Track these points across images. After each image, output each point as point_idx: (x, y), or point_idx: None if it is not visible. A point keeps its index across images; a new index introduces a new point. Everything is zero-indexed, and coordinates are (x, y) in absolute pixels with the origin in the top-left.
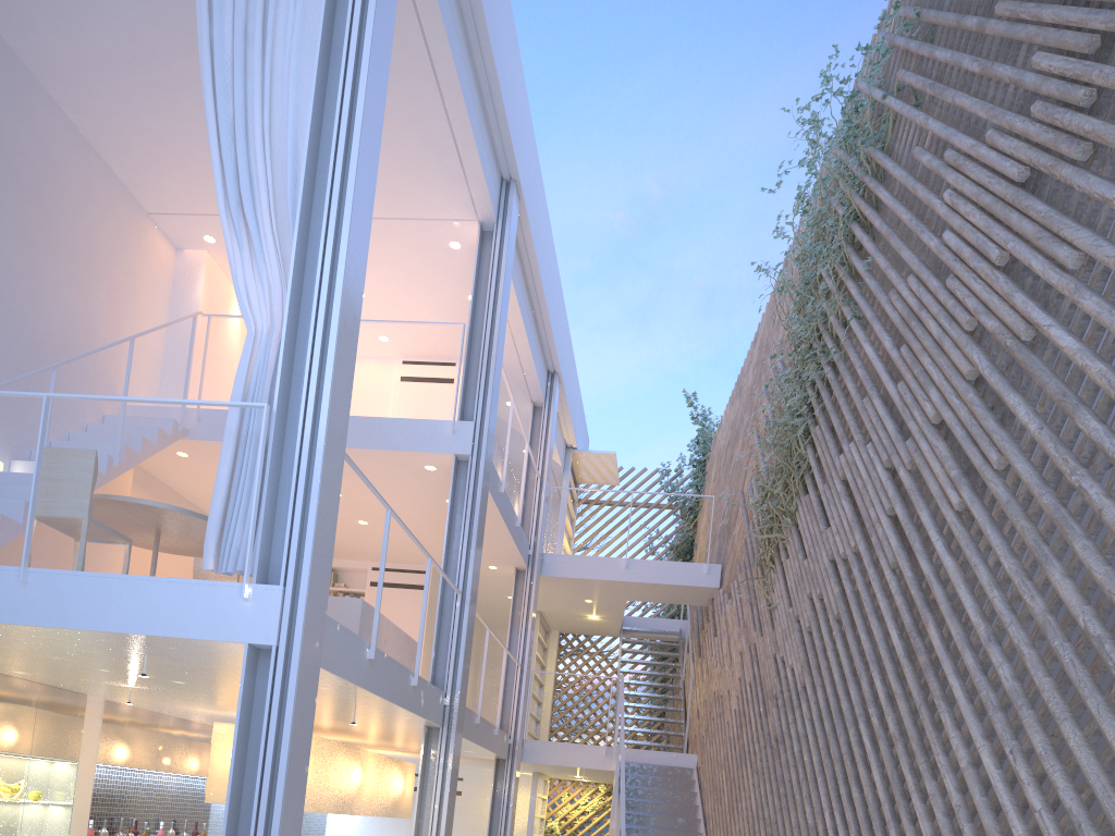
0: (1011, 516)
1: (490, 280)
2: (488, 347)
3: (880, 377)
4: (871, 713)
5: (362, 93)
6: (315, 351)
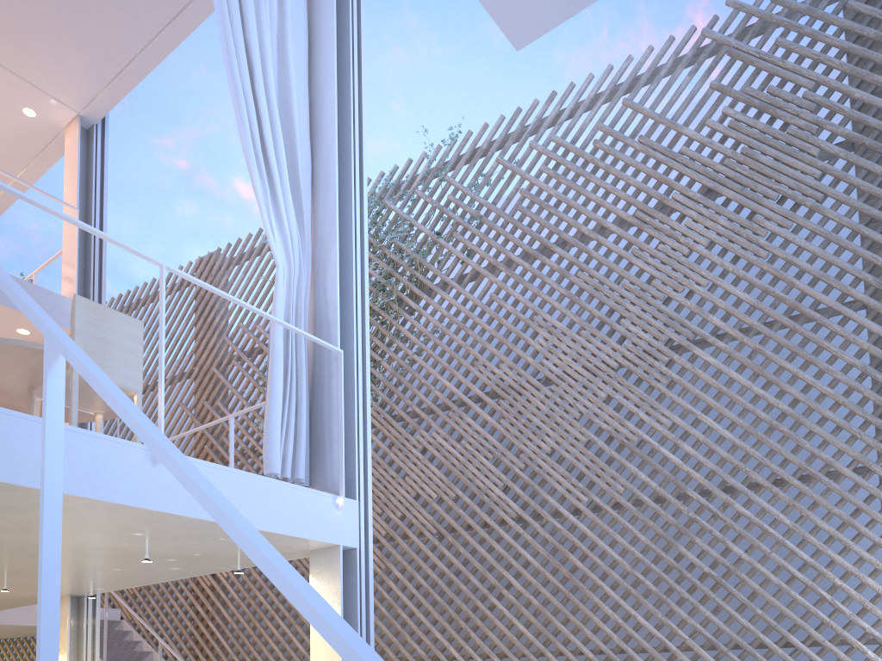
0: (643, 518)
1: (95, 177)
2: (99, 241)
3: (471, 406)
4: (507, 593)
5: (364, 127)
6: (358, 317)
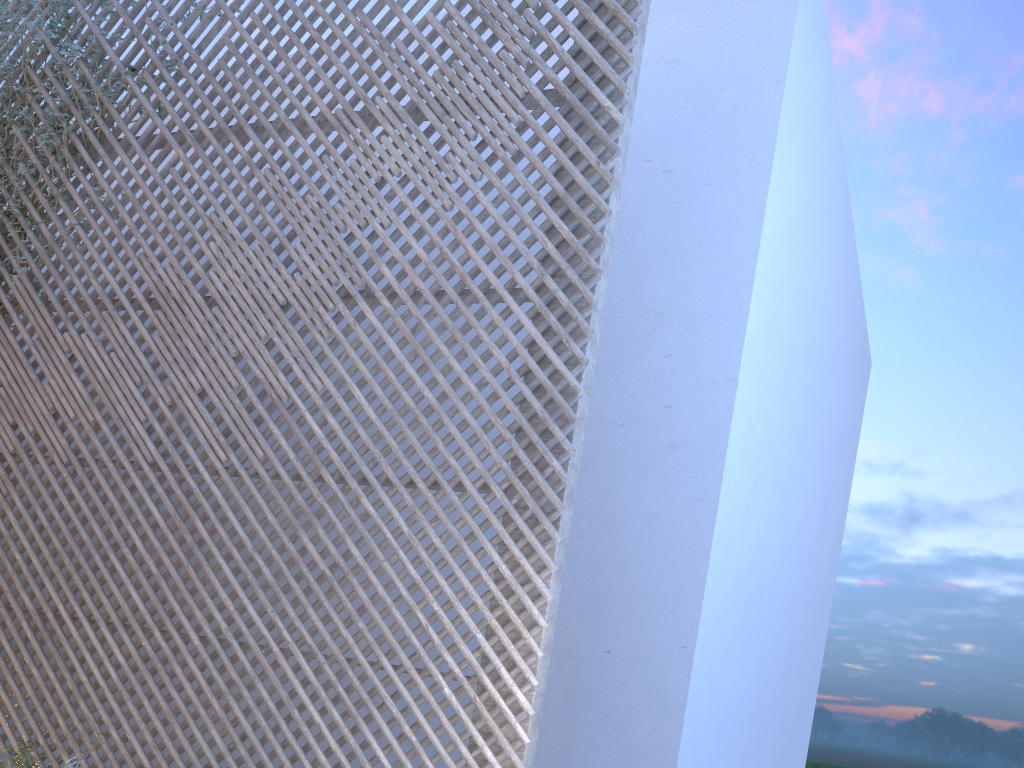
0: (274, 493)
1: None
2: None
3: (128, 311)
4: (127, 552)
5: None
6: None
